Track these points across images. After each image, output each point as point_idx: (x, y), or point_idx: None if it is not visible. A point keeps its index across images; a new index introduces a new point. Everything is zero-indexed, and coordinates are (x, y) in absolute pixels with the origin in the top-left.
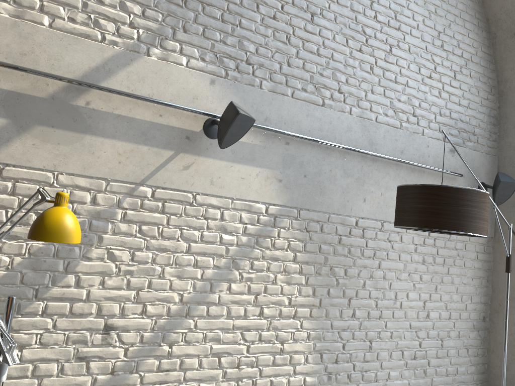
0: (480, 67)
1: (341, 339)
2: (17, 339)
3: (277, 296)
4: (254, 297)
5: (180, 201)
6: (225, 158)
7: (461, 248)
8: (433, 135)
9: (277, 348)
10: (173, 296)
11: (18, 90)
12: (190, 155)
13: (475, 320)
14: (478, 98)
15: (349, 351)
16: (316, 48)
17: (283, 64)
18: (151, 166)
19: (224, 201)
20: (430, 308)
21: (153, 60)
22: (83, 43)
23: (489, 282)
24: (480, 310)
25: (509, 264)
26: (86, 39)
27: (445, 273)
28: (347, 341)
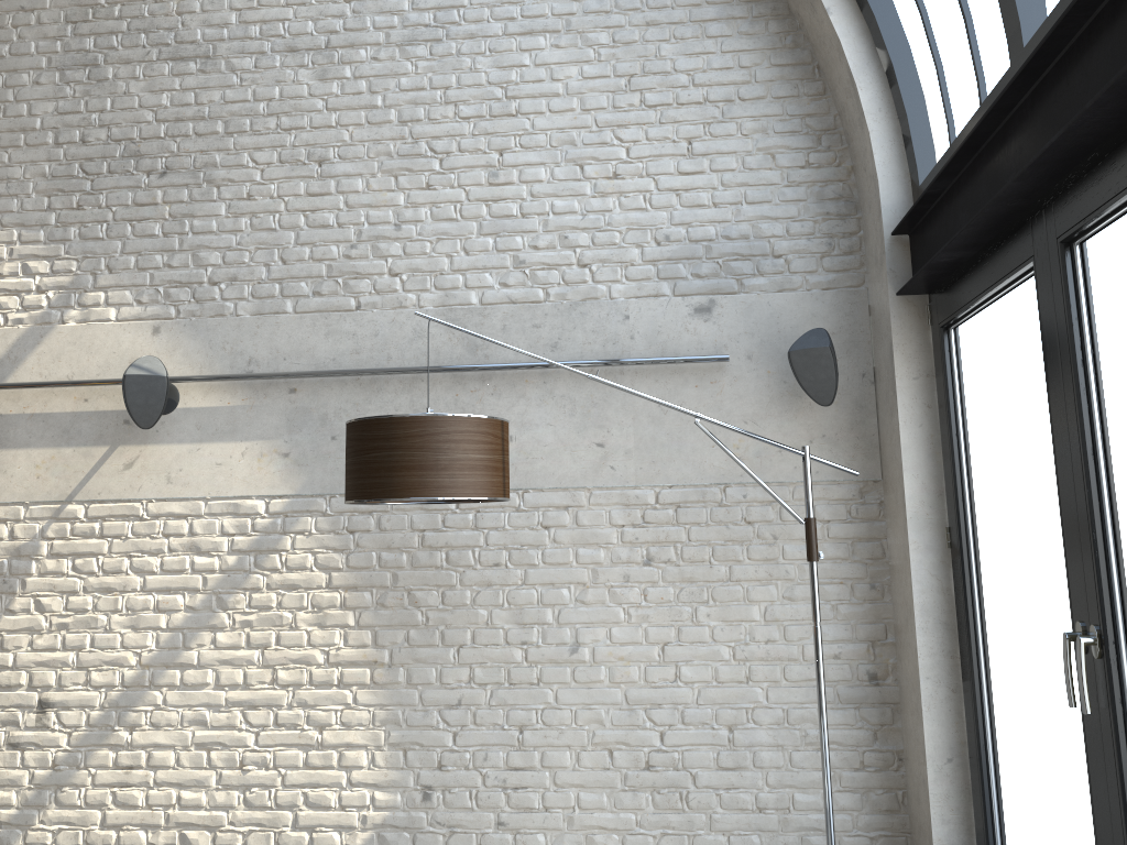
0: (773, 101)
1: (447, 723)
2: None
3: (302, 649)
4: (259, 653)
5: (127, 516)
6: (187, 439)
7: (764, 519)
8: (641, 292)
9: (311, 737)
10: (126, 657)
11: None
12: (133, 445)
13: (843, 684)
14: (772, 174)
15: (470, 747)
16: (334, 216)
17: (272, 263)
18: (80, 474)
19: (192, 505)
20: (680, 658)
21: (69, 327)
22: None
23: (880, 590)
24: (855, 658)
25: (808, 541)
26: None
27: (719, 580)
28: (461, 728)
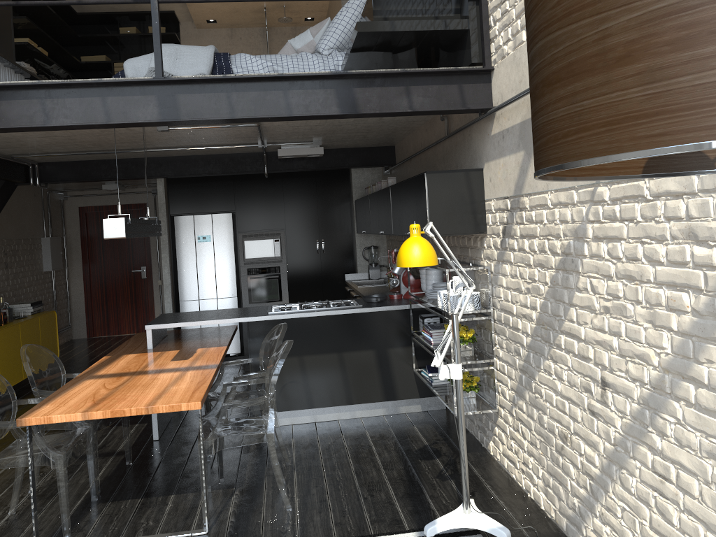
0: None
1: None
2: (556, 371)
3: None
4: None
5: (636, 197)
6: None
7: None
8: None
9: None
10: (649, 355)
11: (523, 118)
12: None
13: None
14: None
15: None
16: None
17: None
18: None
19: (685, 181)
20: None
21: None
22: None
23: None
24: None
25: None
26: None
27: None
28: None
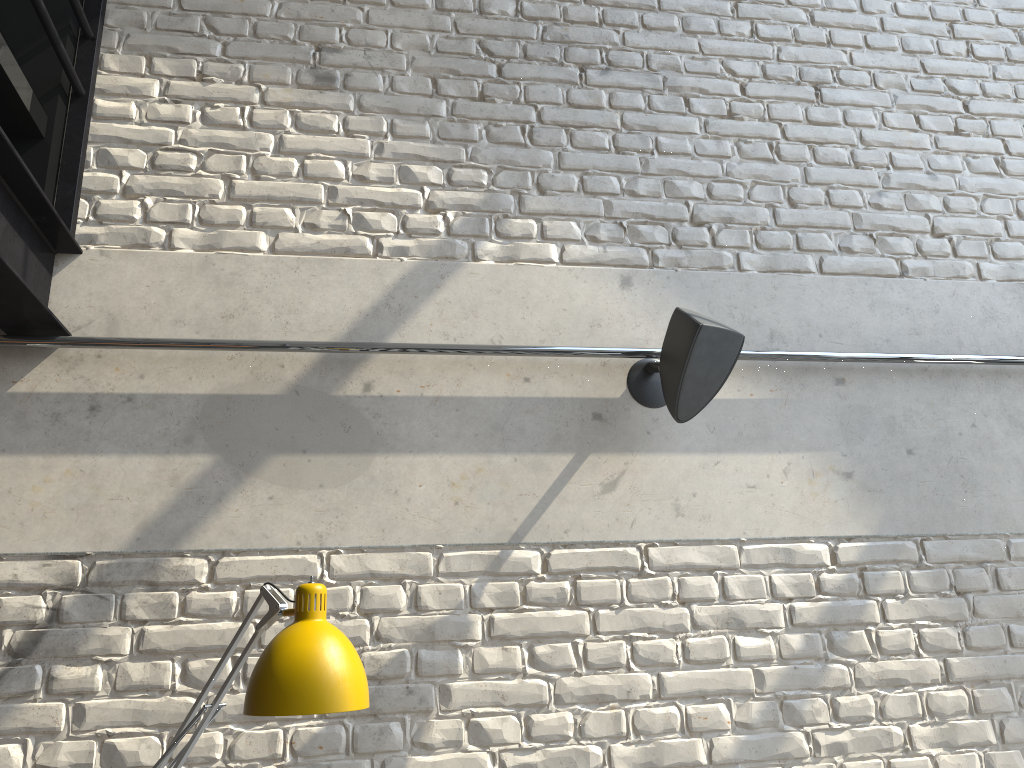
0: None
1: None
2: None
3: None
4: None
5: (614, 570)
6: (697, 446)
7: None
8: None
9: None
10: None
11: (227, 389)
12: (613, 454)
13: None
14: None
15: None
16: (847, 153)
17: (778, 205)
18: (528, 498)
19: (720, 552)
20: None
21: (486, 266)
22: (339, 267)
23: None
24: None
25: None
26: (344, 257)
27: None
28: None
